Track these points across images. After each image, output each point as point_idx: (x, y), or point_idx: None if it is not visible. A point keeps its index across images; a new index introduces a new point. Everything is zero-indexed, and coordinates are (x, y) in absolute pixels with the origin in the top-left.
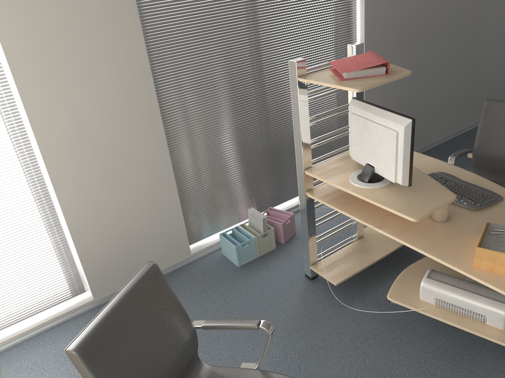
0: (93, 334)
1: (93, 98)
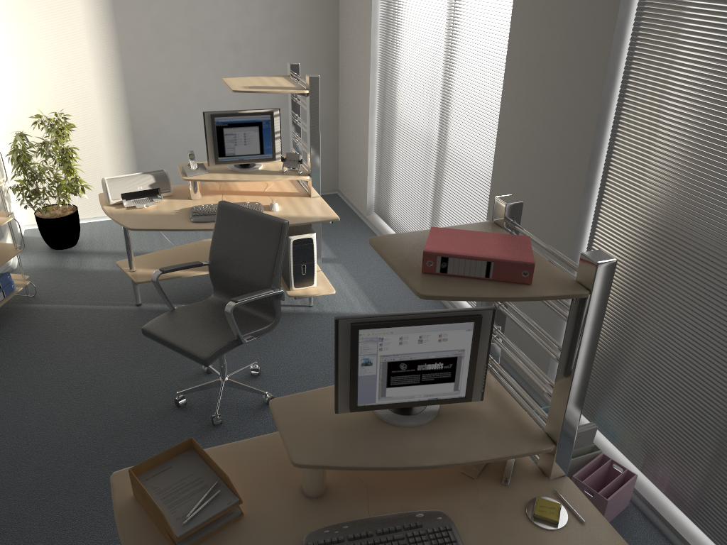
0: (228, 207)
1: (538, 138)
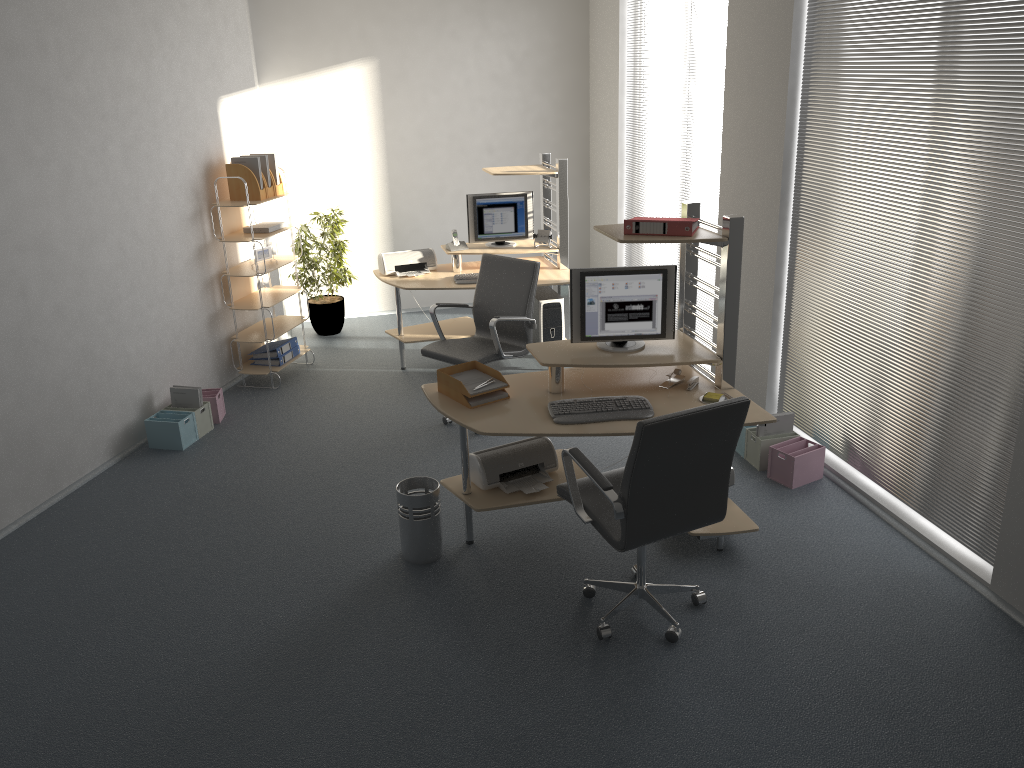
0: (490, 257)
1: (747, 190)
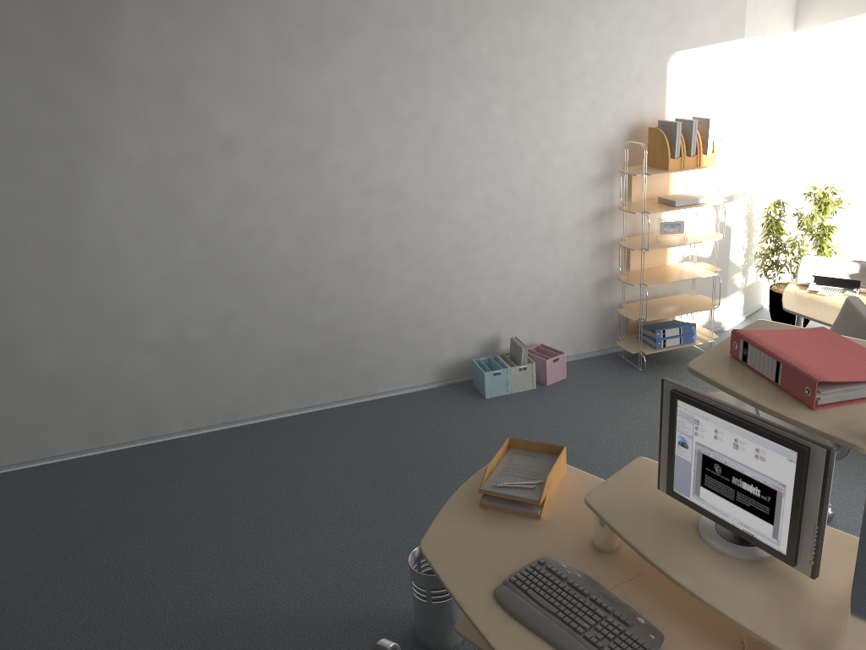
0: (851, 303)
1: None
